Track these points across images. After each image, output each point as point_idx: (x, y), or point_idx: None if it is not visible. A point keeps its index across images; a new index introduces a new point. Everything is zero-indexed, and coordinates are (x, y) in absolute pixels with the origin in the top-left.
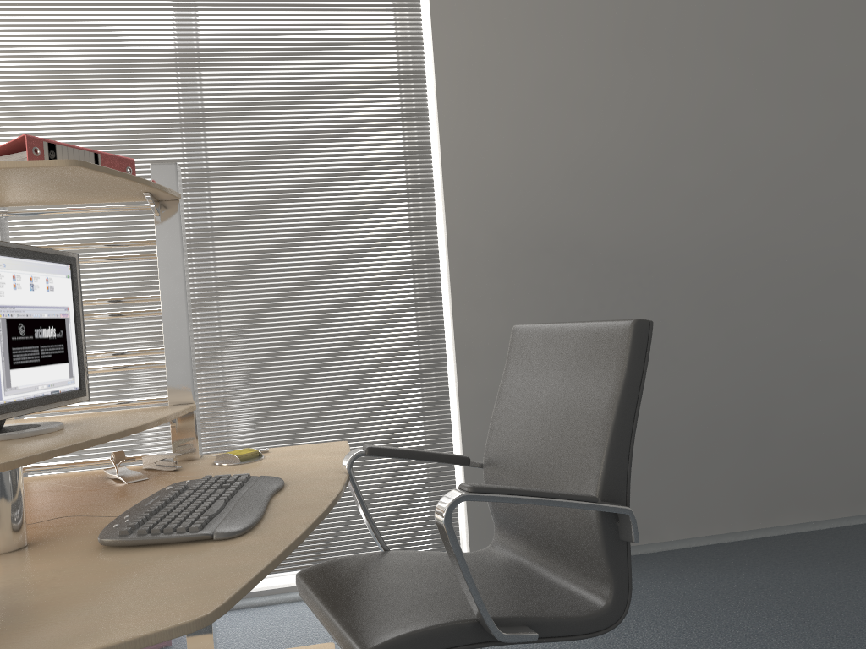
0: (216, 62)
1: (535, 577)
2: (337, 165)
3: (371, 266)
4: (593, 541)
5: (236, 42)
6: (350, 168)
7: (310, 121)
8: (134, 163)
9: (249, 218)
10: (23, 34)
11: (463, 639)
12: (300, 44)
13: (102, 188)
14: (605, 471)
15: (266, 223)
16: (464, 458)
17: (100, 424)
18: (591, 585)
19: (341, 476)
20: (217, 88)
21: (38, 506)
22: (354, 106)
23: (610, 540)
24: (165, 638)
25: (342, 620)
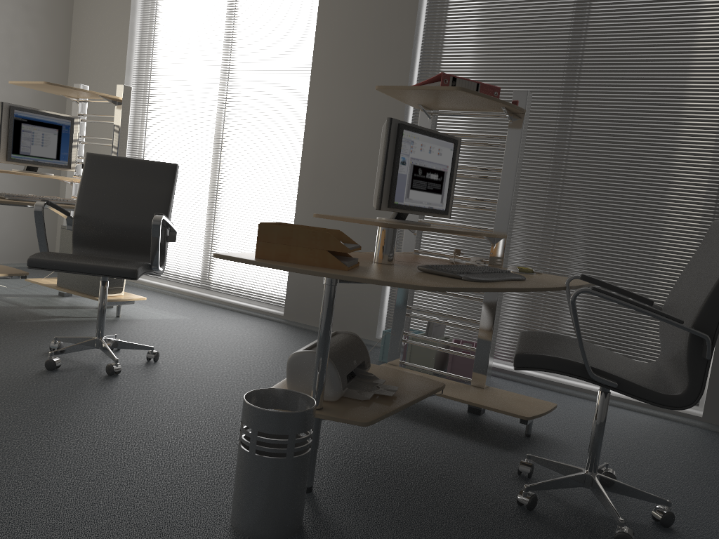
0: (596, 20)
1: (658, 377)
2: (670, 97)
3: (678, 177)
4: (684, 353)
5: (613, 5)
6: (679, 100)
7: (656, 63)
8: (499, 90)
9: (594, 131)
10: (481, 6)
11: (572, 371)
12: (662, 4)
13: (478, 103)
14: (701, 310)
15: (605, 136)
16: (649, 300)
17: (446, 228)
18: (680, 383)
19: (559, 285)
20: (593, 38)
21: (409, 260)
22: (695, 52)
23: (693, 354)
24: (410, 288)
25: (519, 345)
